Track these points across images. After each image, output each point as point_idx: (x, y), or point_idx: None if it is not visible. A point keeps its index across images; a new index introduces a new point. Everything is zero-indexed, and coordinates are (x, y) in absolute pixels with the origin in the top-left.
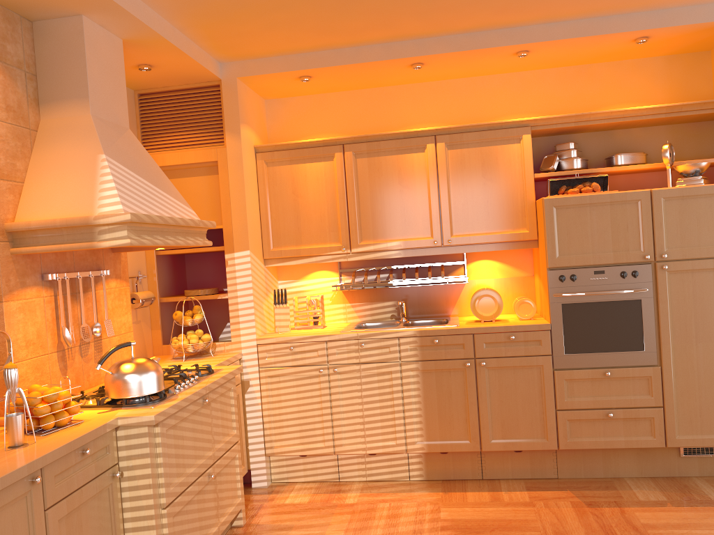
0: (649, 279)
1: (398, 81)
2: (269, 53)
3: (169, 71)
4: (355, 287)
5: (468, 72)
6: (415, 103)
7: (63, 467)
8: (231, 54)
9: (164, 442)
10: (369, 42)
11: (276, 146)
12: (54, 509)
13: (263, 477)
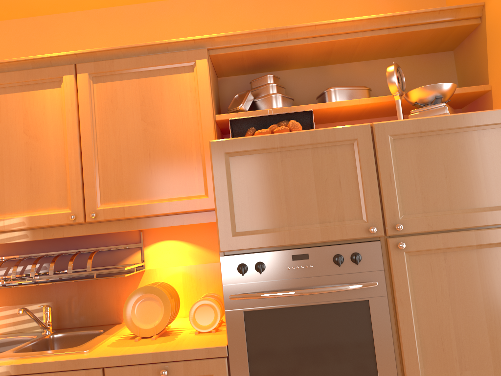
0: (379, 266)
1: (48, 5)
2: None
3: None
4: None
5: None
6: (77, 36)
7: None
8: None
9: None
10: None
11: None
12: None
13: None
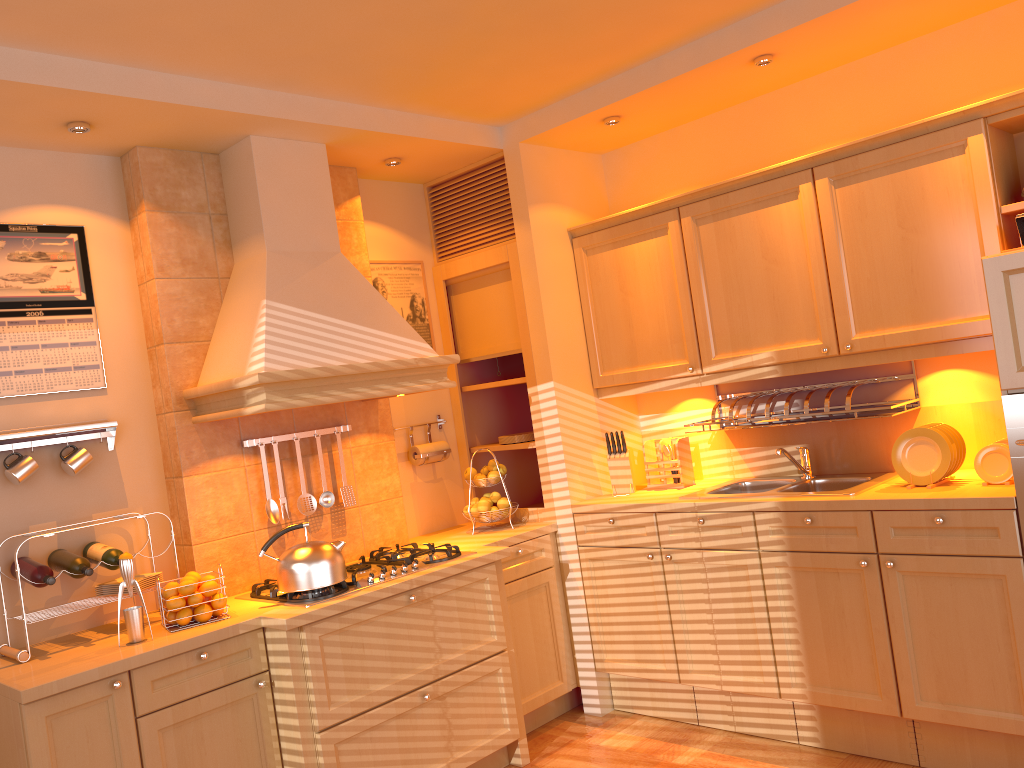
0: None
1: (771, 85)
2: (545, 101)
3: (427, 157)
4: (734, 424)
5: (882, 40)
6: (809, 112)
7: (165, 672)
8: (497, 115)
9: (314, 650)
10: (666, 47)
11: (594, 225)
12: (150, 717)
13: (595, 701)
